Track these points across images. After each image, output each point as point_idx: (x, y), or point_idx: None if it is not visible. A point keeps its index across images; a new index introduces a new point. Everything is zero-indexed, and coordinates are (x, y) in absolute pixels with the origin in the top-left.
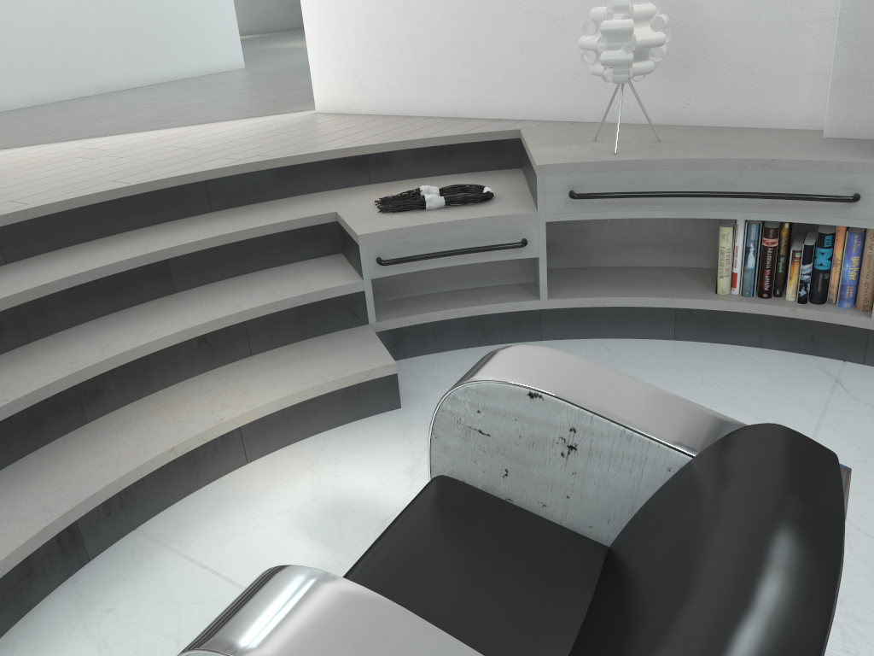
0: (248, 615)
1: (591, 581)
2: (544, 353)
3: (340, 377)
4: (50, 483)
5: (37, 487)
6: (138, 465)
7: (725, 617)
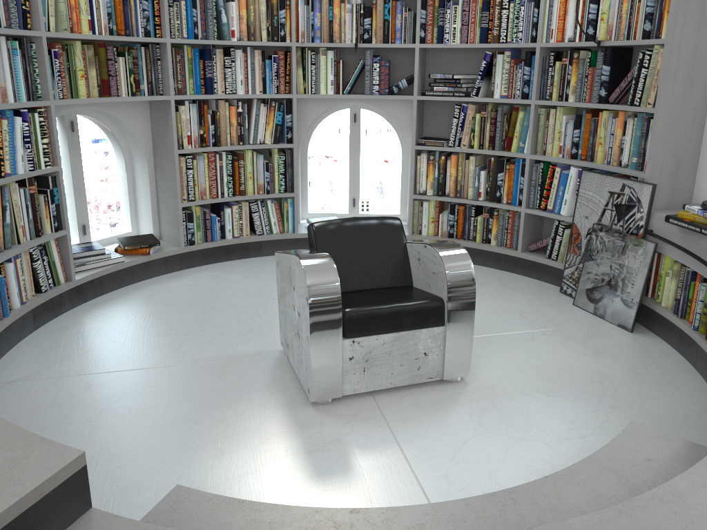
0: (454, 249)
1: (342, 294)
2: (302, 256)
3: (229, 497)
4: (509, 526)
5: (519, 528)
6: (437, 502)
7: (383, 217)
